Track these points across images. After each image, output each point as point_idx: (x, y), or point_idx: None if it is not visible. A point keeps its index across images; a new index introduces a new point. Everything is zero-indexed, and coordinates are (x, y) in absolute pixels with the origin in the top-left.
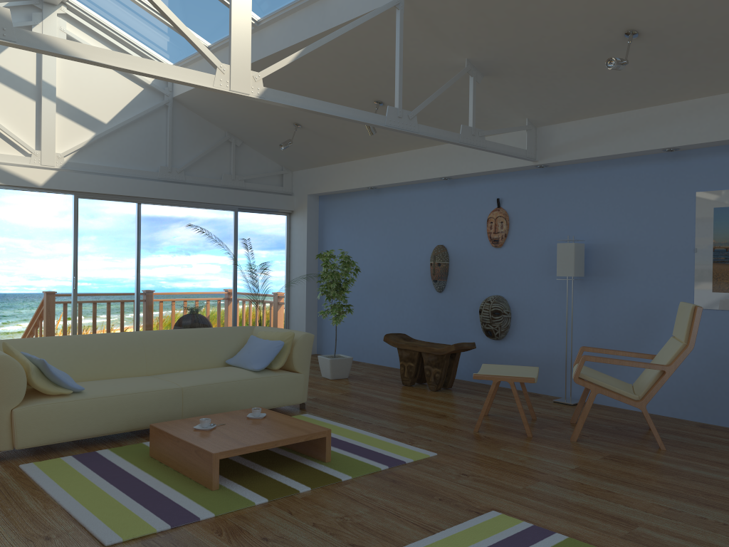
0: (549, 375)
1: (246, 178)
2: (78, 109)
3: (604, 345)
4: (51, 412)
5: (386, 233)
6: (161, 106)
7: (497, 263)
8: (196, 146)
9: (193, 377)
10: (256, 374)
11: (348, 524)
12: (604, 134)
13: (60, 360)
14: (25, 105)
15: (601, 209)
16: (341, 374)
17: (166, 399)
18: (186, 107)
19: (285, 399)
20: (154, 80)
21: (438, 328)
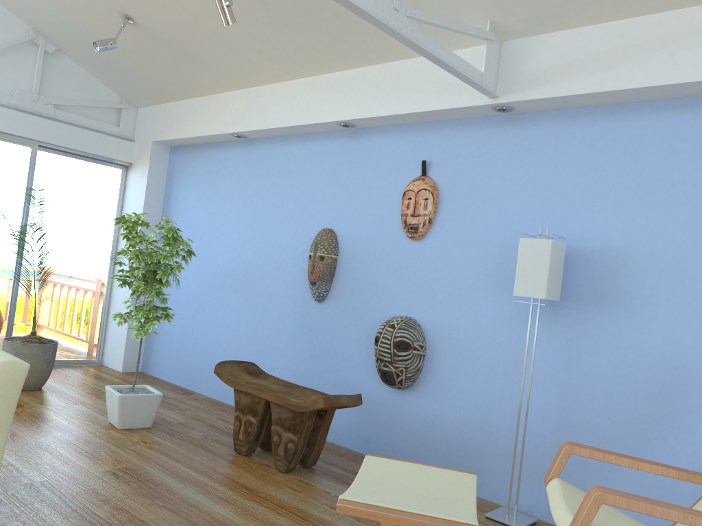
0: (480, 462)
1: (58, 103)
2: None
3: (583, 424)
4: None
5: (253, 205)
6: None
7: (413, 264)
8: None
9: None
10: None
11: None
12: (624, 51)
13: None
14: None
15: (601, 187)
16: (138, 422)
17: None
18: None
19: None
20: None
21: (310, 358)
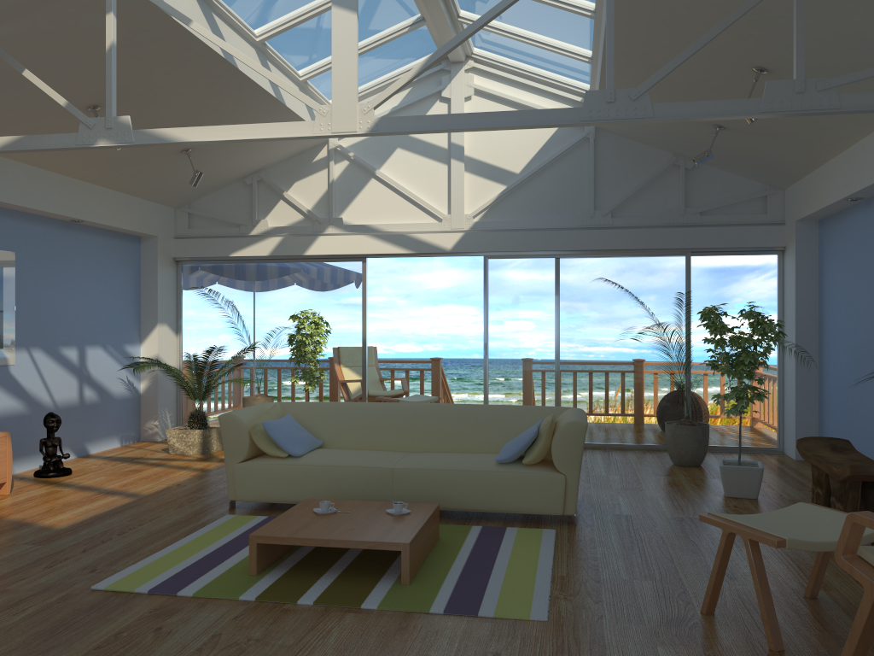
0: None
1: (703, 210)
2: (488, 164)
3: None
4: (263, 471)
5: None
6: (582, 140)
7: None
8: (630, 179)
9: (426, 459)
10: (495, 466)
11: (234, 647)
12: None
13: (330, 425)
14: (438, 171)
15: None
16: (742, 492)
17: (374, 478)
18: (614, 133)
19: (533, 505)
20: None
21: None
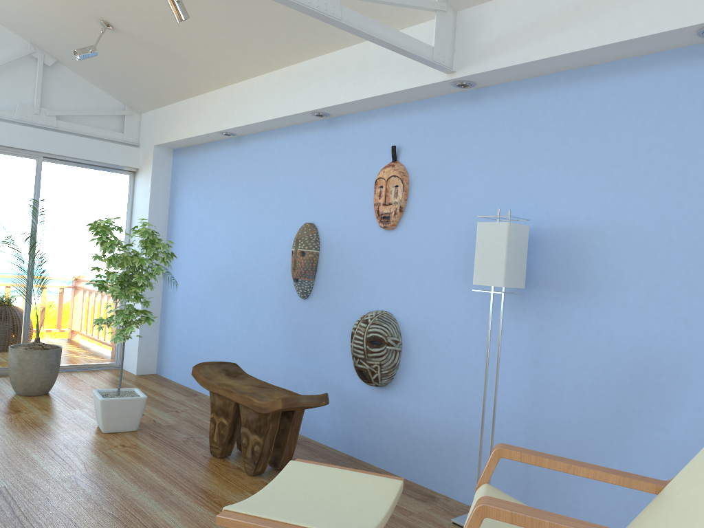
0: (456, 463)
1: (60, 114)
2: None
3: (554, 422)
4: None
5: (244, 203)
6: None
7: (387, 256)
8: None
9: None
10: None
11: None
12: (577, 9)
13: None
14: None
15: (565, 161)
16: (123, 425)
17: None
18: None
19: None
20: None
21: (298, 356)
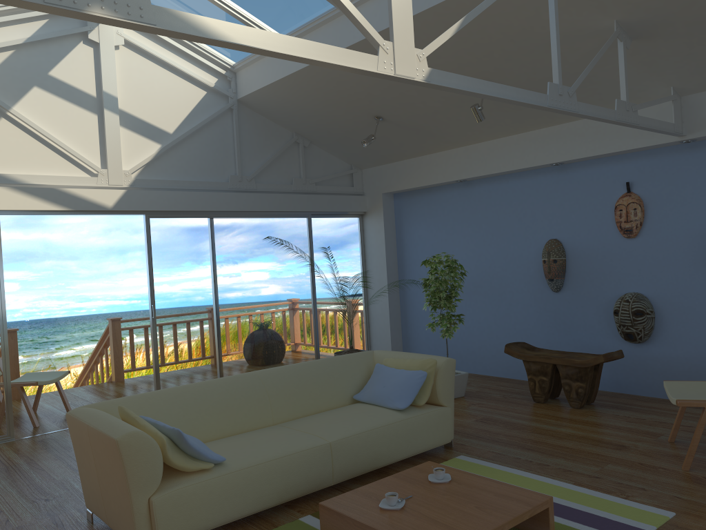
0: None
1: (317, 181)
2: (142, 120)
3: None
4: (194, 495)
5: (482, 229)
6: (225, 110)
7: (632, 255)
8: (264, 150)
9: (335, 425)
10: (402, 414)
11: None
12: None
13: (180, 418)
14: (87, 120)
15: None
16: (457, 393)
17: (316, 459)
18: (250, 108)
19: (435, 440)
20: (216, 81)
21: (556, 332)
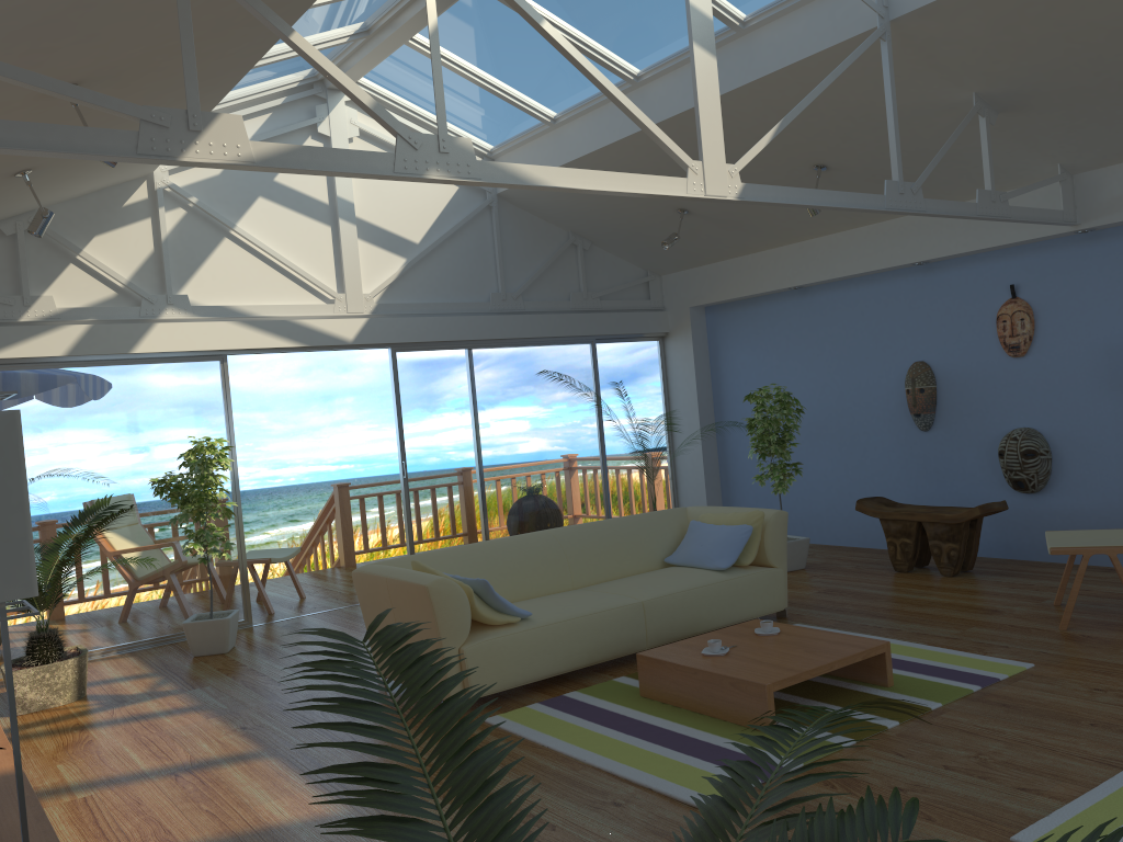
0: None
1: (602, 294)
2: (382, 229)
3: None
4: (503, 647)
5: (825, 351)
6: (482, 208)
7: (1020, 380)
8: (532, 258)
9: (646, 585)
10: (723, 574)
11: (992, 764)
12: None
13: (473, 577)
14: (319, 234)
15: None
16: (795, 564)
17: (627, 618)
18: (514, 204)
19: (764, 606)
20: None
21: (927, 484)
